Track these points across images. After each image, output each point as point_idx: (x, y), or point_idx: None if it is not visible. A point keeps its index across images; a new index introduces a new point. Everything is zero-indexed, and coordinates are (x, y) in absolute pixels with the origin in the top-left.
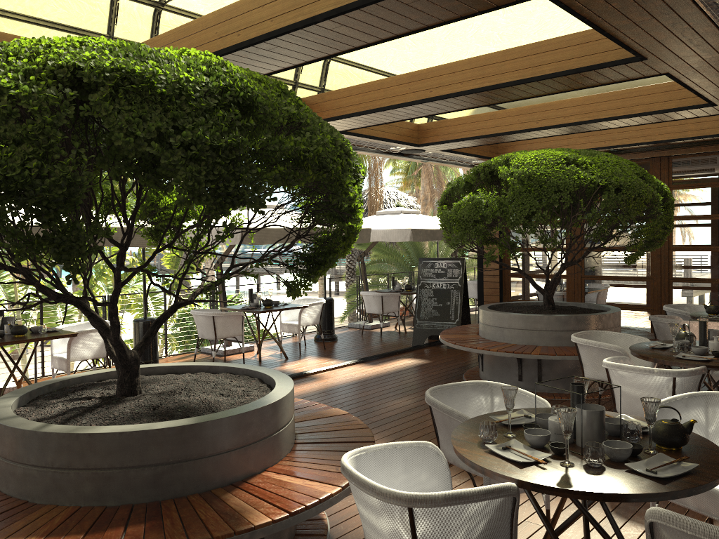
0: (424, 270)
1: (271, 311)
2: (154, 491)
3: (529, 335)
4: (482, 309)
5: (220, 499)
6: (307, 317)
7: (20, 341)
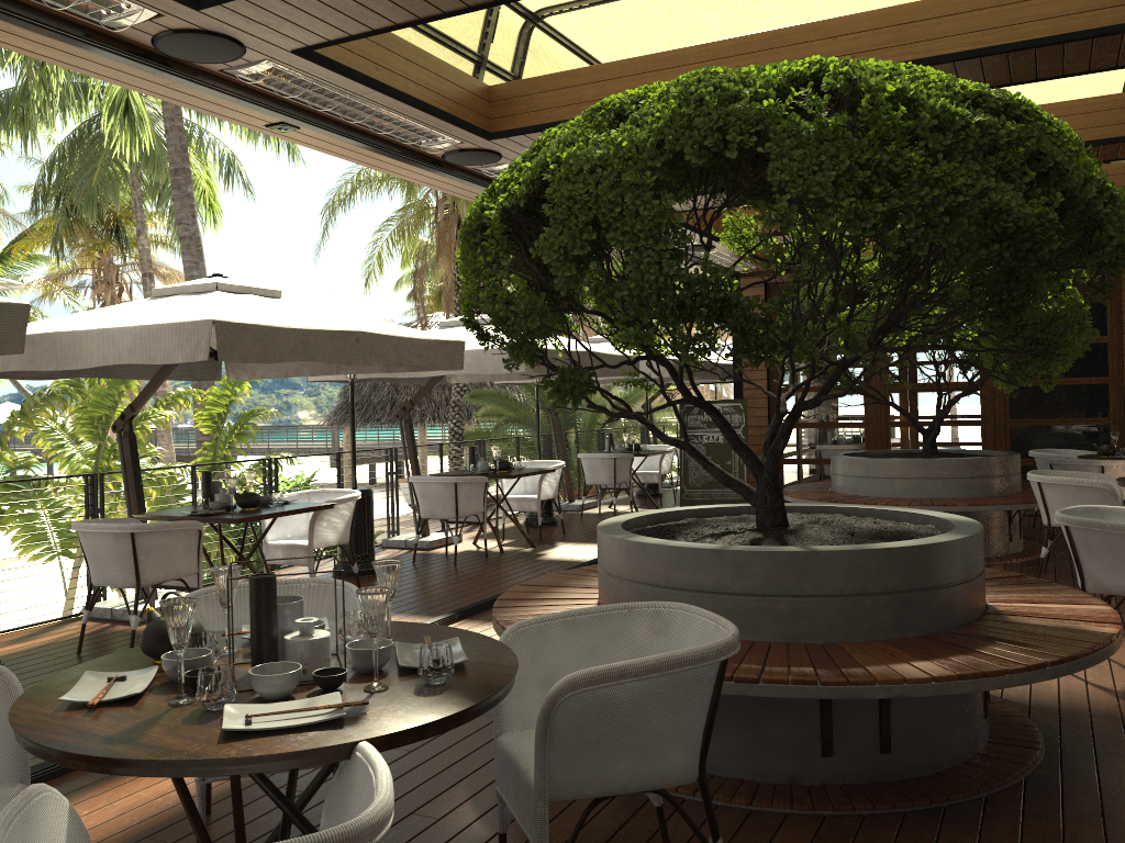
0: (689, 418)
1: (522, 476)
2: (946, 618)
3: (932, 485)
4: (847, 457)
5: (1014, 622)
6: (547, 487)
7: (276, 514)
